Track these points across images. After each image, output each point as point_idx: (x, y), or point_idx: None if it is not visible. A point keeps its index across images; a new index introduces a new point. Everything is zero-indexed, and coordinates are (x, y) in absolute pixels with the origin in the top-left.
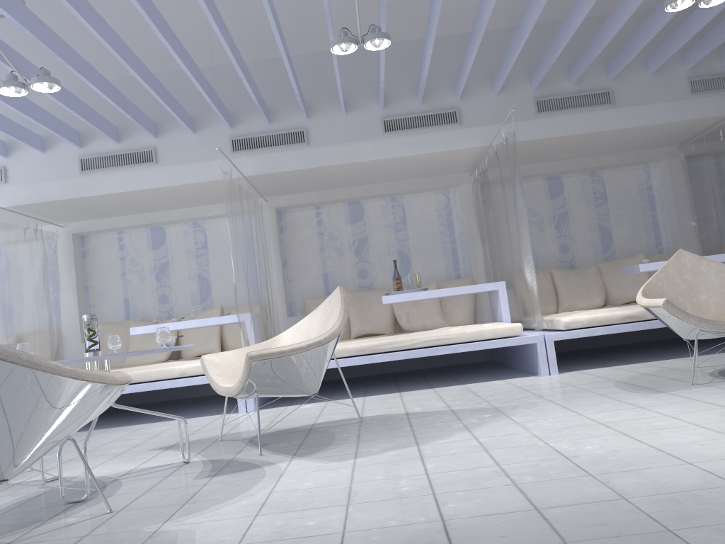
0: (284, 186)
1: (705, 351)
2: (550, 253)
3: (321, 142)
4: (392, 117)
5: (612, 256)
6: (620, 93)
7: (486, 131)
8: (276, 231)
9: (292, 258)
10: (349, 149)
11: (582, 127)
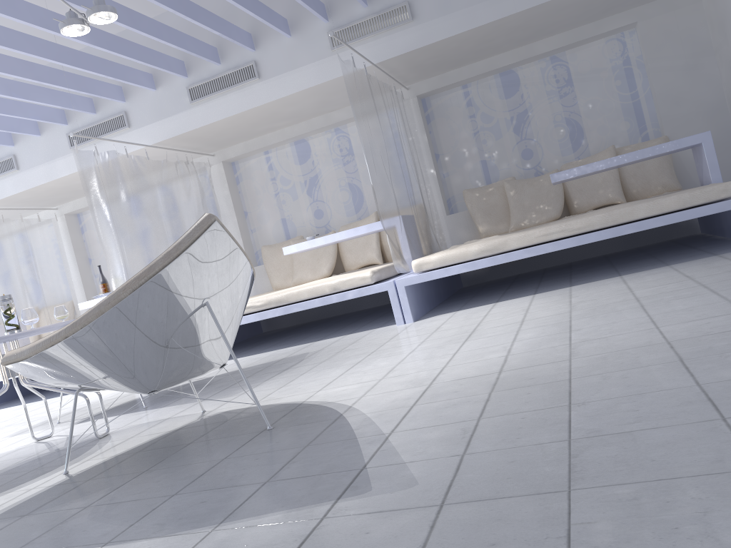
0: (46, 200)
1: (303, 340)
2: (306, 220)
3: (28, 165)
4: (74, 131)
5: (365, 214)
6: (265, 63)
7: (152, 129)
8: (69, 236)
9: (95, 255)
10: (49, 167)
11: (234, 108)
